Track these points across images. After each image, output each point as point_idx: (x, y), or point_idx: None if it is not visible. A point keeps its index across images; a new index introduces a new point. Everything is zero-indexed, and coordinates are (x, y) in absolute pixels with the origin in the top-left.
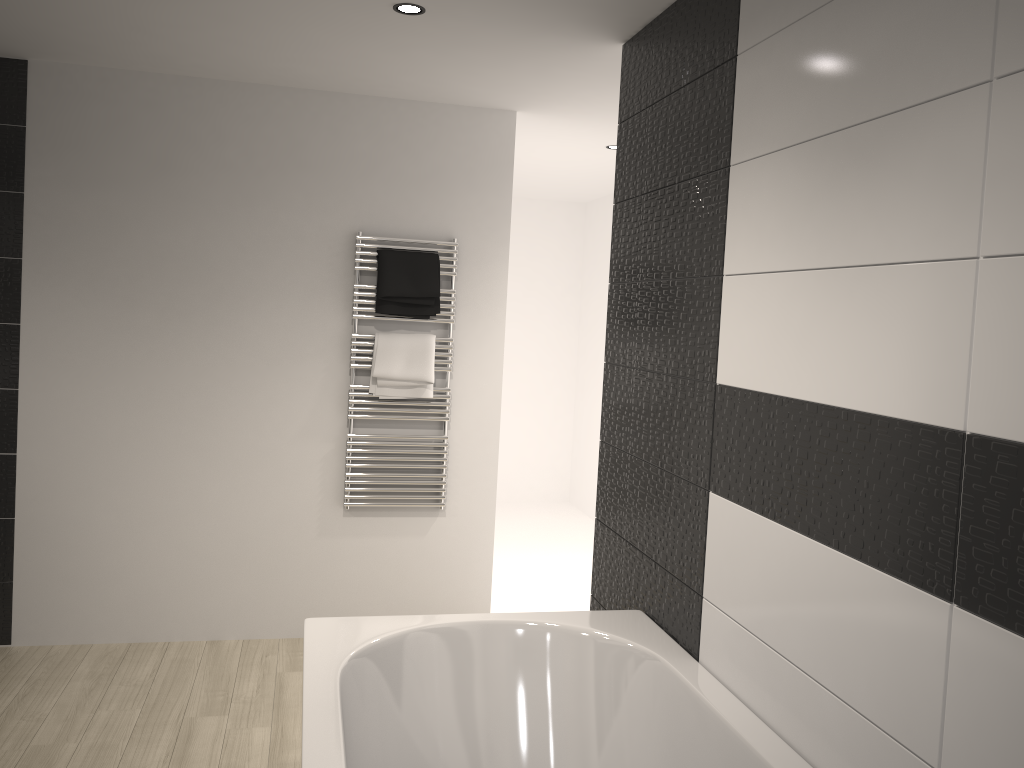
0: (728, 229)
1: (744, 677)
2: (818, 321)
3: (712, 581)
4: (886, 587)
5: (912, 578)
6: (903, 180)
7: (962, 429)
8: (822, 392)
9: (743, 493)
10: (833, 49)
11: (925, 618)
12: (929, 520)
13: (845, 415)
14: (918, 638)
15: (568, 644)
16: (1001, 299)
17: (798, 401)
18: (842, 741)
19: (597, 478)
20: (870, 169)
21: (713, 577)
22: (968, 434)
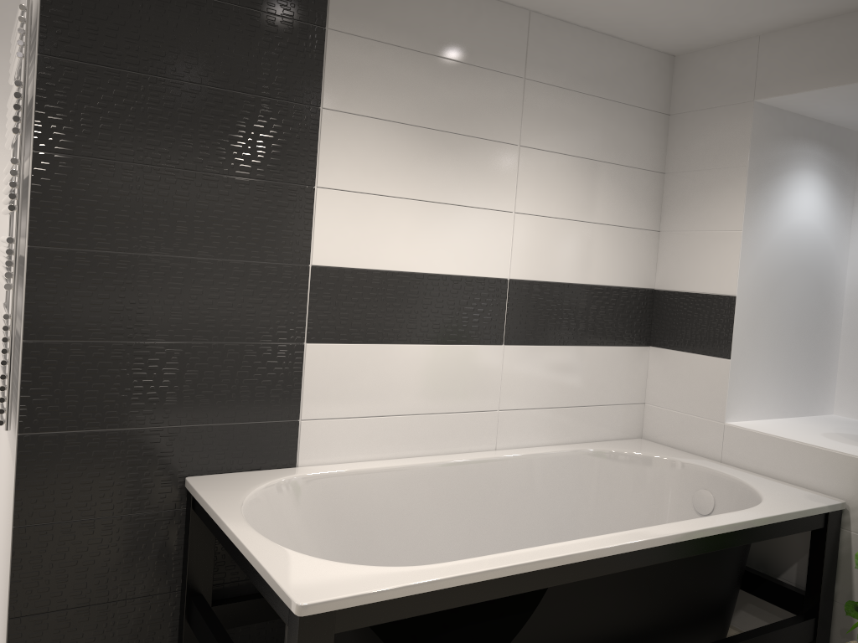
0: (323, 154)
1: (359, 446)
2: (423, 229)
3: (315, 404)
4: (471, 350)
5: (485, 342)
6: (478, 170)
7: (508, 278)
8: (427, 267)
9: (353, 335)
10: (431, 83)
11: (492, 355)
12: (493, 316)
13: (444, 277)
14: (488, 364)
15: (252, 511)
16: (523, 229)
17: (407, 273)
18: (446, 431)
19: (21, 387)
20: (458, 158)
21: (316, 401)
22: (510, 279)
